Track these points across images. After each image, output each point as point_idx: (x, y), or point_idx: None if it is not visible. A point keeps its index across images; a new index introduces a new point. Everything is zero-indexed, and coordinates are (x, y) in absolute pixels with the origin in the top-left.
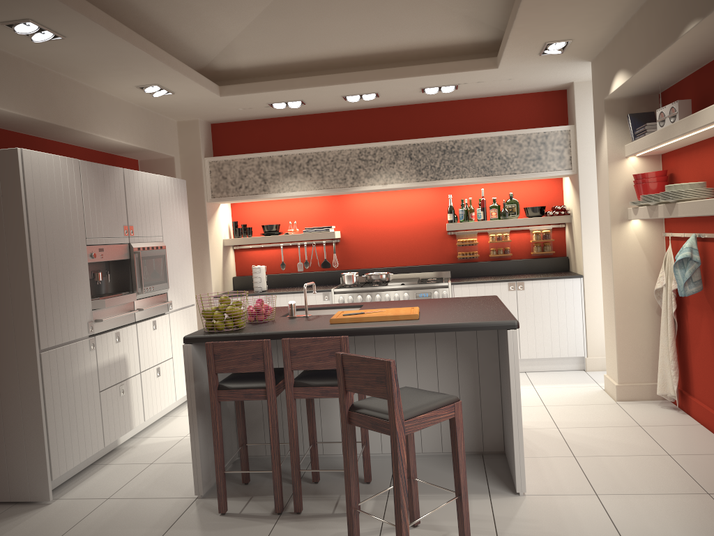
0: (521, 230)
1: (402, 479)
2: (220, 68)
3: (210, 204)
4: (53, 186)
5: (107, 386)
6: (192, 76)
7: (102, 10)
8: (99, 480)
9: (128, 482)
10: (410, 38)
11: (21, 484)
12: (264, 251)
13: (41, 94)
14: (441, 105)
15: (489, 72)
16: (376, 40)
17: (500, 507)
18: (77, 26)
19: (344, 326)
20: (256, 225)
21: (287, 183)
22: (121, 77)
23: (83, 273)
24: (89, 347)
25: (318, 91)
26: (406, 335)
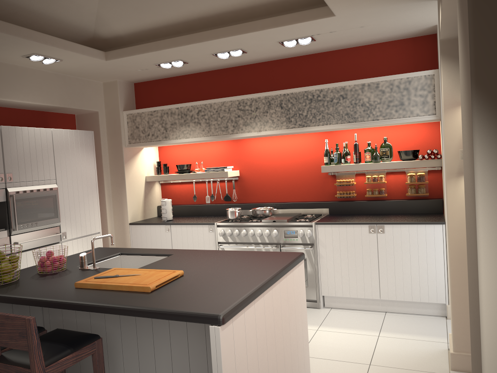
0: (397, 172)
1: None
2: (106, 37)
3: (129, 148)
4: None
5: None
6: (59, 44)
7: None
8: None
9: None
10: None
11: None
12: (182, 185)
13: None
14: (314, 56)
15: (331, 20)
16: None
17: None
18: None
19: (68, 297)
20: (176, 164)
21: (182, 131)
22: None
23: None
24: None
25: (183, 50)
26: None
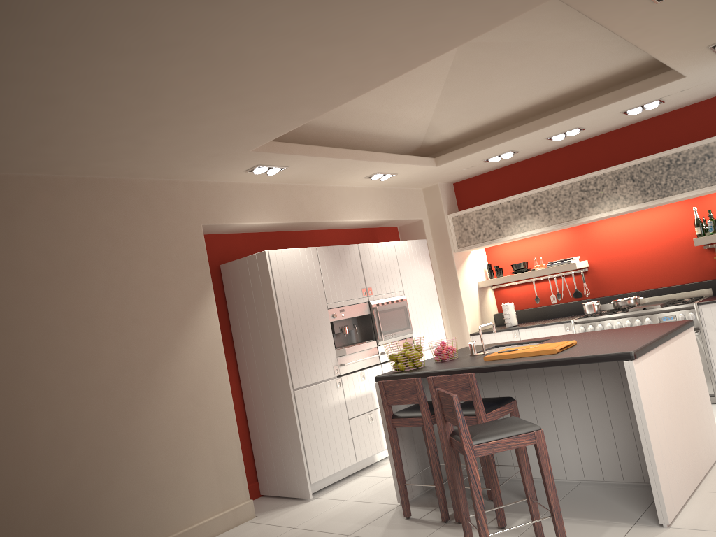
0: None
1: (477, 494)
2: (433, 143)
3: (458, 253)
4: (295, 271)
5: (355, 415)
6: (400, 160)
7: (302, 144)
8: (348, 487)
9: (364, 490)
10: (584, 74)
11: (293, 485)
12: (519, 288)
13: (292, 204)
14: (663, 117)
15: (681, 81)
16: (552, 85)
17: (632, 536)
18: (288, 159)
19: (486, 364)
20: (508, 265)
21: (518, 225)
22: (348, 175)
23: (326, 330)
24: (336, 385)
25: (516, 141)
26: (572, 367)
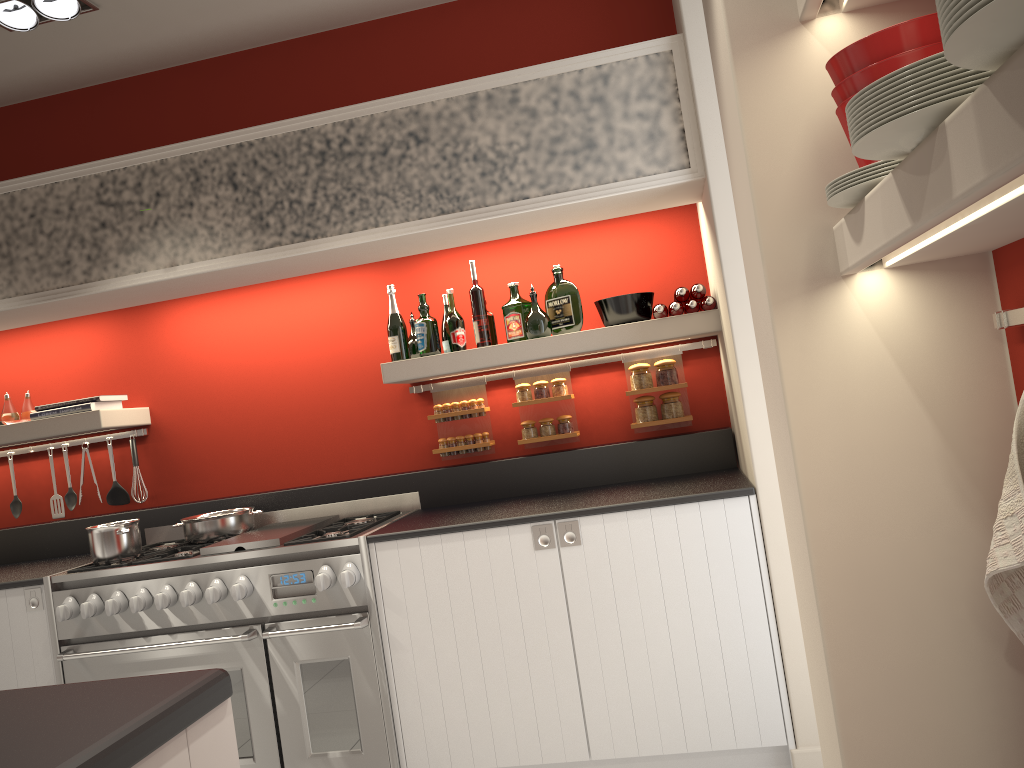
0: (602, 366)
1: None
2: None
3: None
4: None
5: None
6: None
7: None
8: None
9: None
10: None
11: None
12: None
13: None
14: (329, 39)
15: None
16: None
17: None
18: None
19: None
20: None
21: None
22: None
23: None
24: None
25: None
26: None
